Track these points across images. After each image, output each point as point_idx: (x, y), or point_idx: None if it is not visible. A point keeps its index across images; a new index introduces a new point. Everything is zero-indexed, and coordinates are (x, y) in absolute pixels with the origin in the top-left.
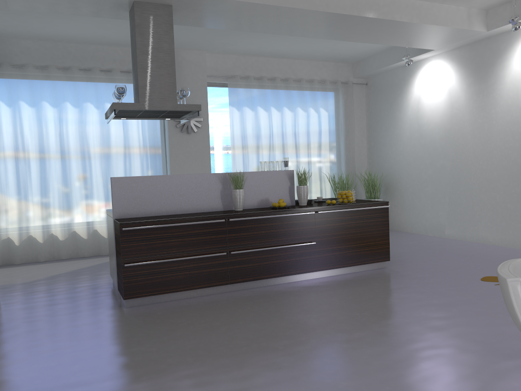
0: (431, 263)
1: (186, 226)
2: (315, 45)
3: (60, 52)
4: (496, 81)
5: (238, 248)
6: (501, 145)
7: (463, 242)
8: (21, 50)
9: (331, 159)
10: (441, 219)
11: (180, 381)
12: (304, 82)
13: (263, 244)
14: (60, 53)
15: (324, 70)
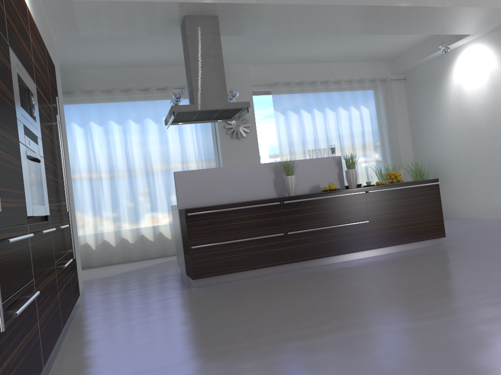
0: (489, 238)
1: (244, 210)
2: (351, 45)
3: (121, 77)
4: None
5: (294, 229)
6: None
7: None
8: (89, 78)
9: (376, 154)
10: (496, 200)
11: (253, 331)
12: (343, 83)
13: (317, 224)
14: (122, 77)
15: (362, 69)
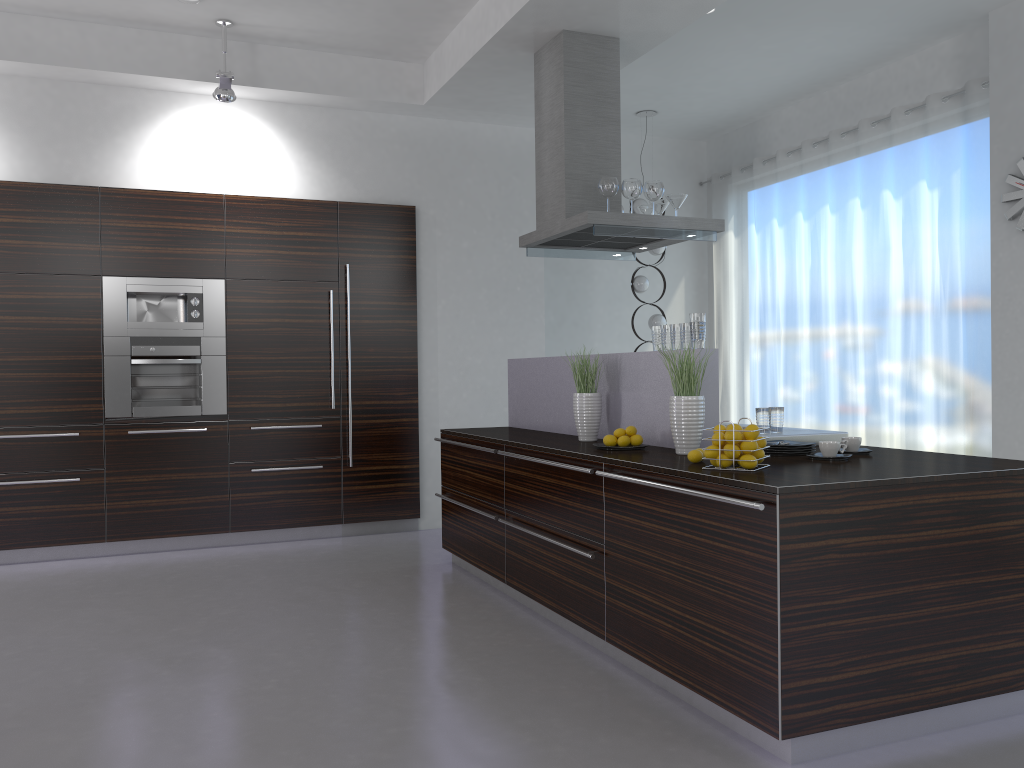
0: None
1: (476, 451)
2: None
3: (825, 109)
4: None
5: (514, 515)
6: None
7: None
8: (780, 127)
9: None
10: None
11: (137, 596)
12: None
13: (538, 522)
14: (826, 111)
15: None
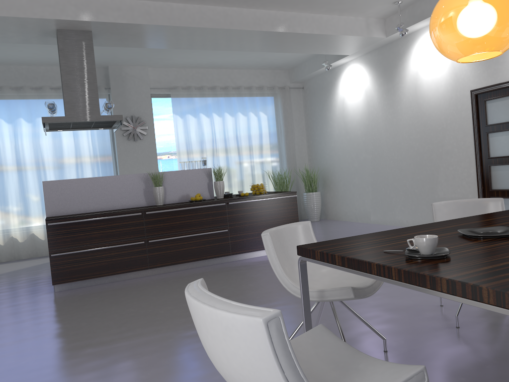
0: None
1: (106, 220)
2: (245, 56)
3: (13, 74)
4: (399, 80)
5: (156, 237)
6: (407, 137)
7: (383, 226)
8: None
9: (272, 158)
10: (367, 206)
11: (66, 338)
12: (243, 89)
13: (179, 233)
14: (13, 75)
15: (262, 77)
